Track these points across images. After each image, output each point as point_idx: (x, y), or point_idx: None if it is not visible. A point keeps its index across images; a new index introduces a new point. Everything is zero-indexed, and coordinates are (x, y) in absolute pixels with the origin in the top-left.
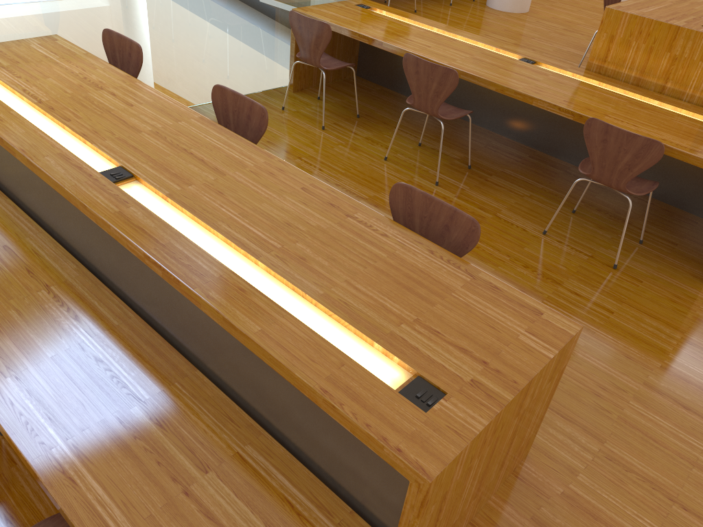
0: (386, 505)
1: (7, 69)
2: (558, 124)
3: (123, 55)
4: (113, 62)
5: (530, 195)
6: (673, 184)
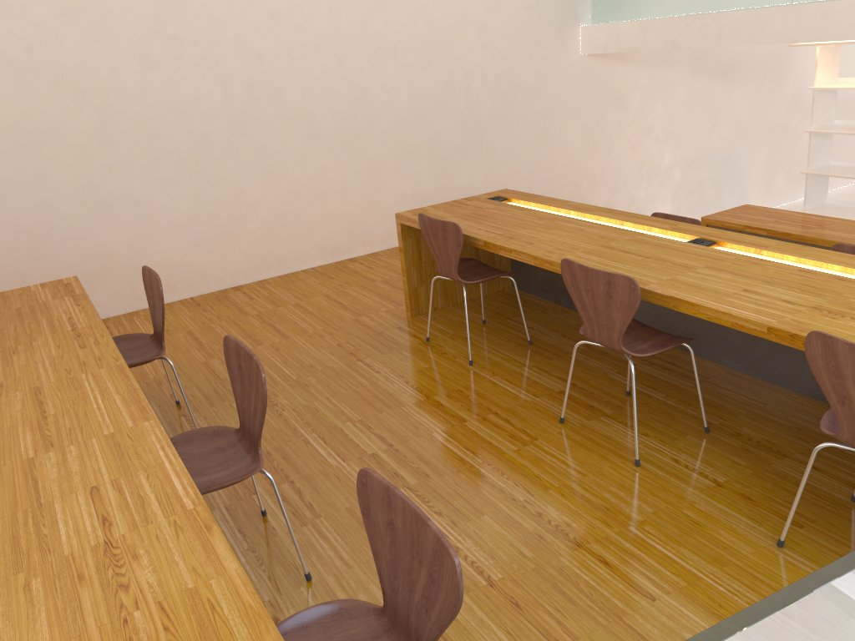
0: None
1: None
2: None
3: None
4: None
5: None
6: None
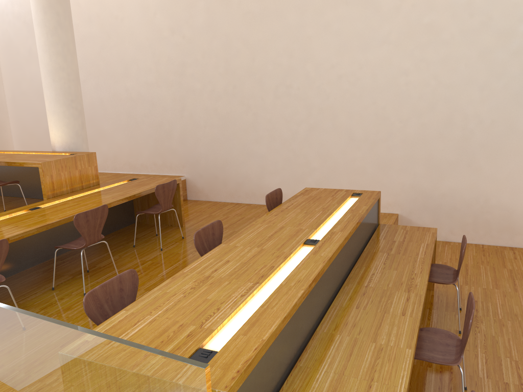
0: (377, 214)
1: (205, 320)
2: (53, 235)
3: (113, 298)
4: (104, 318)
5: (118, 256)
6: (109, 223)
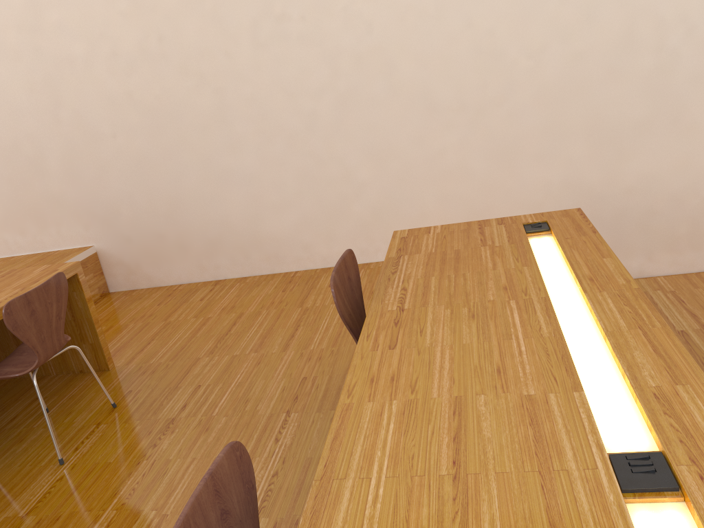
0: None
1: None
2: None
3: None
4: None
5: None
6: None
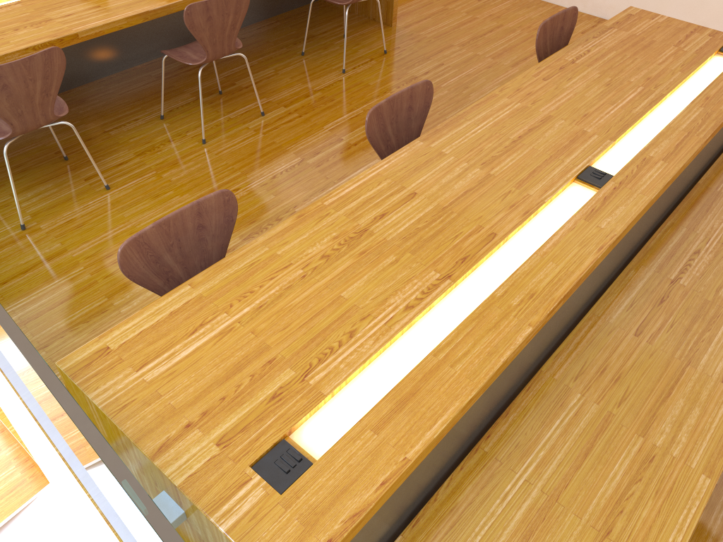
0: None
1: (317, 361)
2: (177, 14)
3: (182, 243)
4: (163, 278)
5: (274, 69)
6: None
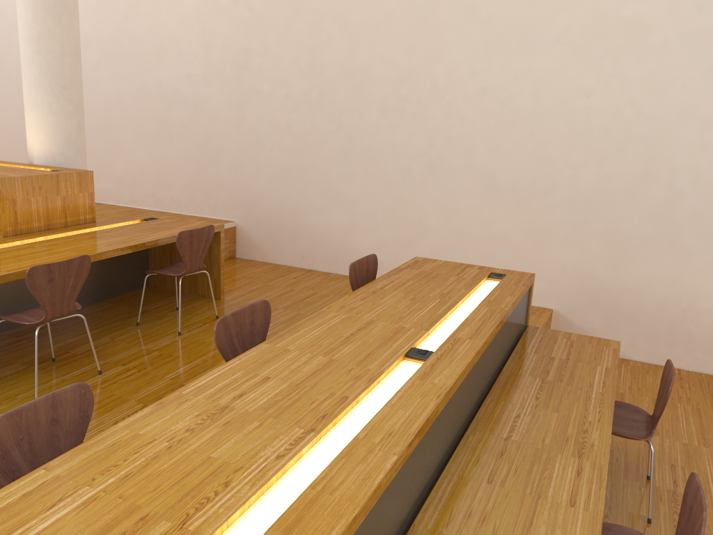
0: (526, 310)
1: (194, 510)
2: (9, 296)
3: (33, 438)
4: (9, 478)
5: (109, 338)
6: (106, 283)
